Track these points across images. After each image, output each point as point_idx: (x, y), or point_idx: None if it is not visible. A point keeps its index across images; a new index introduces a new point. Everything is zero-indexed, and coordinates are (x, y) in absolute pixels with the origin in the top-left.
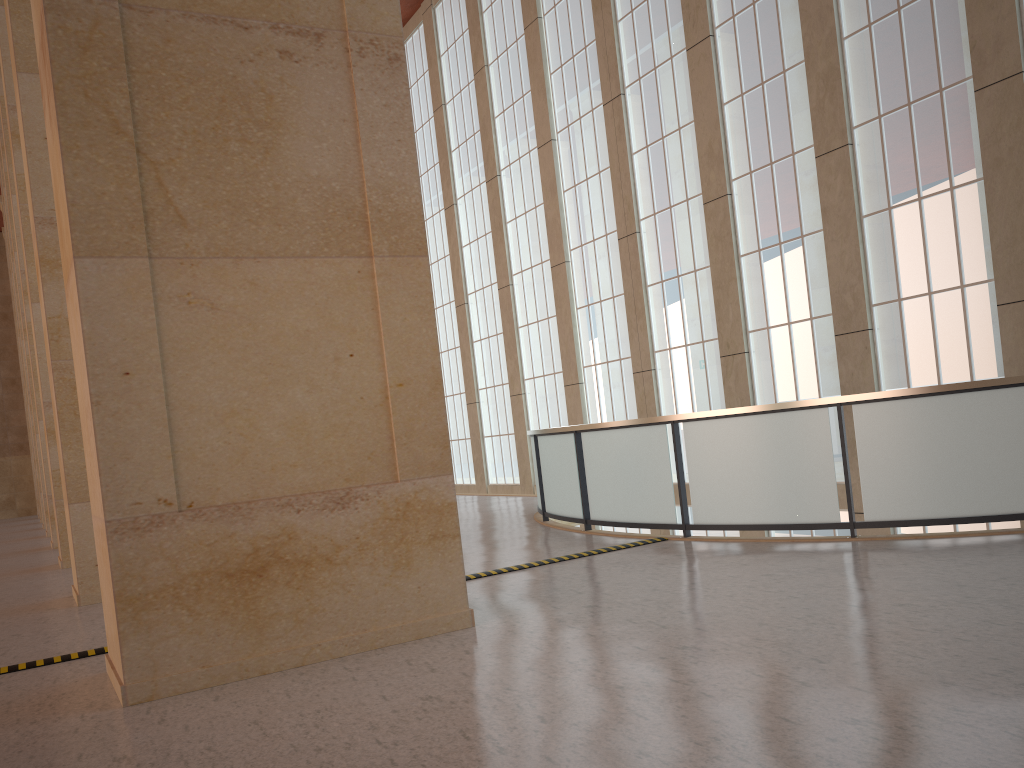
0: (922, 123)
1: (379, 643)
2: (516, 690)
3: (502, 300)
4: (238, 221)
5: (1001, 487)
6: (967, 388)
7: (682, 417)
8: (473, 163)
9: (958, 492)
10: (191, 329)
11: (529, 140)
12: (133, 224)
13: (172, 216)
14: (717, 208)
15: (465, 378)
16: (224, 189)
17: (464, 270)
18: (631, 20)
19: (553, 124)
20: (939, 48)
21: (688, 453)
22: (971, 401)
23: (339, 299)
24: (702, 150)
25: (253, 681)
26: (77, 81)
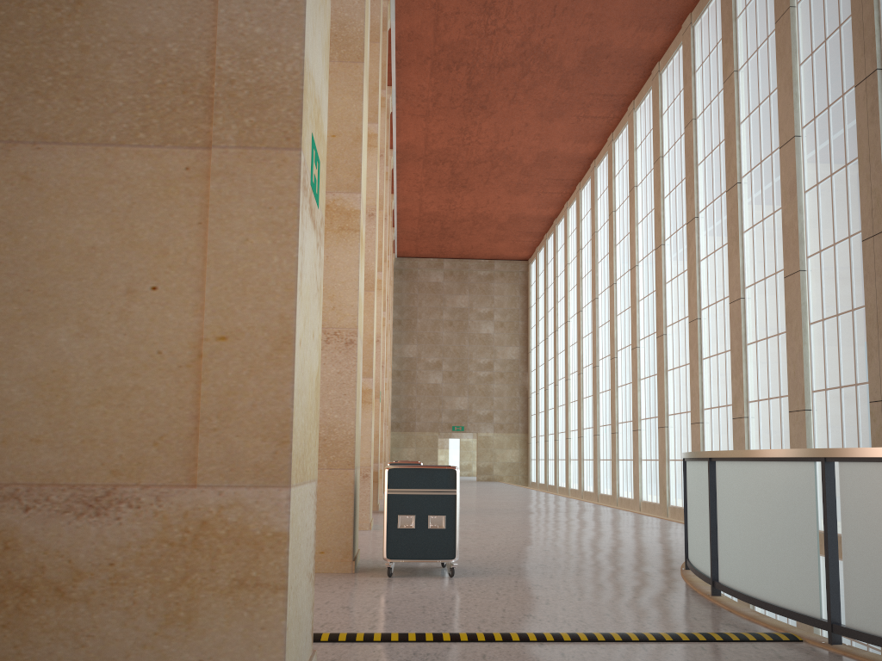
0: None
1: None
2: None
3: (732, 315)
4: (20, 93)
5: None
6: None
7: (837, 453)
8: (716, 174)
9: None
10: None
11: (772, 141)
12: None
13: None
14: None
15: (691, 396)
16: (9, 51)
17: (699, 284)
18: None
19: (798, 119)
20: None
21: (844, 511)
22: None
23: (149, 206)
24: None
25: None
26: None
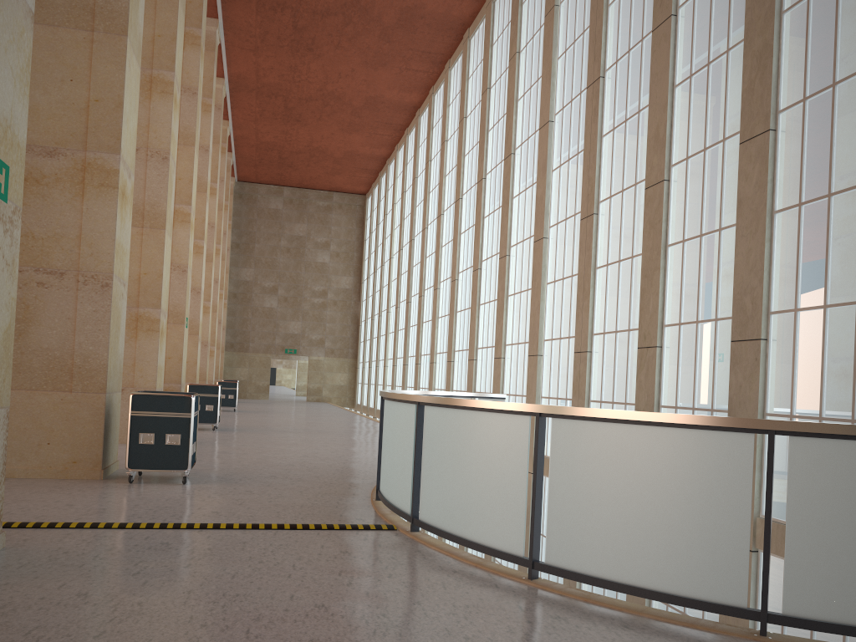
0: (844, 107)
1: None
2: None
3: (500, 269)
4: None
5: (696, 562)
6: (671, 422)
7: (422, 399)
8: (500, 142)
9: (645, 555)
10: None
11: (536, 121)
12: None
13: None
14: (654, 194)
15: (470, 336)
16: None
17: (482, 239)
18: (618, 3)
19: (553, 106)
20: None
21: (424, 440)
22: (676, 440)
23: None
24: (651, 133)
25: None
26: None
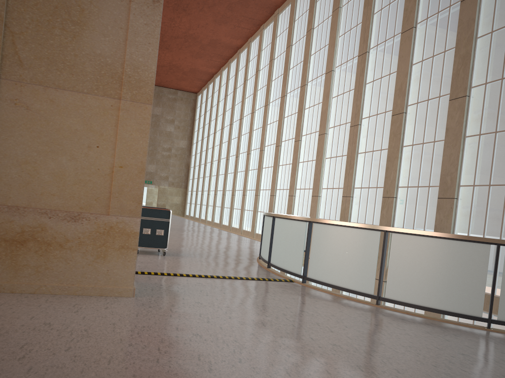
0: None
1: (78, 293)
2: (87, 332)
3: (295, 147)
4: (51, 68)
5: (460, 297)
6: (453, 238)
7: (313, 220)
8: (297, 76)
9: (436, 294)
10: (13, 117)
11: (323, 69)
12: None
13: (16, 60)
14: (397, 119)
15: (272, 182)
16: (47, 51)
17: (283, 129)
18: (380, 14)
19: (335, 62)
20: None
21: (312, 239)
22: (455, 245)
23: (97, 117)
24: (397, 87)
25: (3, 294)
26: None
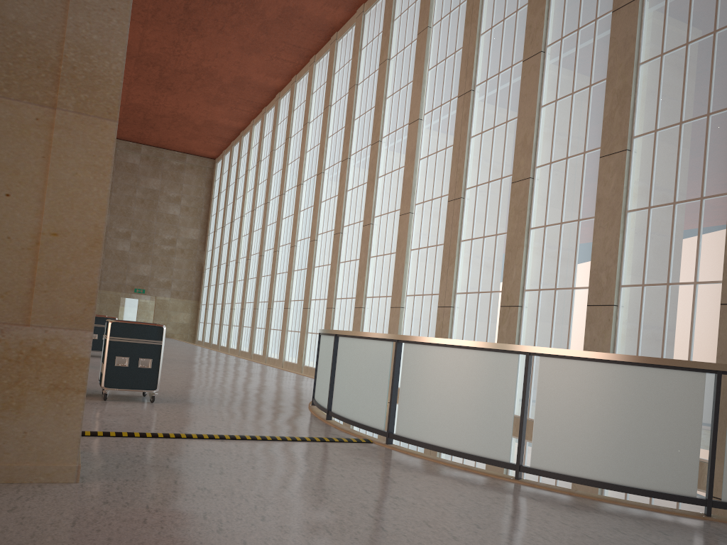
0: (688, 140)
1: None
2: None
3: (364, 234)
4: None
5: (659, 464)
6: (644, 362)
7: (404, 338)
8: (366, 130)
9: (618, 460)
10: None
11: (405, 118)
12: None
13: None
14: (520, 187)
15: (329, 288)
16: None
17: (345, 208)
18: (490, 35)
19: (423, 107)
20: (713, 79)
21: (403, 371)
22: (646, 376)
23: (8, 139)
24: (519, 140)
25: None
26: None
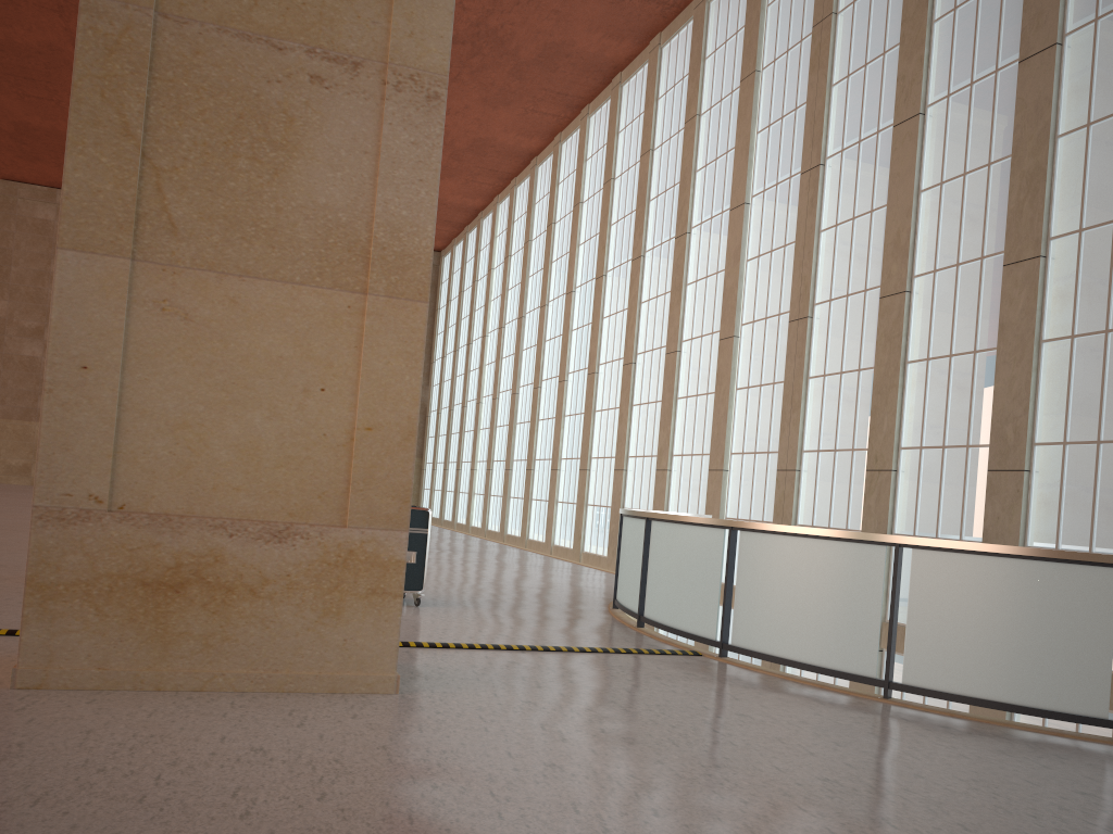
0: None
1: (288, 687)
2: (341, 763)
3: (667, 366)
4: (231, 237)
5: (1061, 679)
6: (1042, 556)
7: (740, 525)
8: (667, 216)
9: (1011, 674)
10: (160, 335)
11: (724, 200)
12: (122, 225)
13: (164, 222)
14: (893, 305)
15: (618, 442)
16: (223, 204)
17: (638, 327)
18: (845, 86)
19: (750, 186)
20: None
21: (739, 565)
22: (1045, 572)
23: (321, 331)
24: (889, 238)
25: (142, 694)
26: (97, 81)
